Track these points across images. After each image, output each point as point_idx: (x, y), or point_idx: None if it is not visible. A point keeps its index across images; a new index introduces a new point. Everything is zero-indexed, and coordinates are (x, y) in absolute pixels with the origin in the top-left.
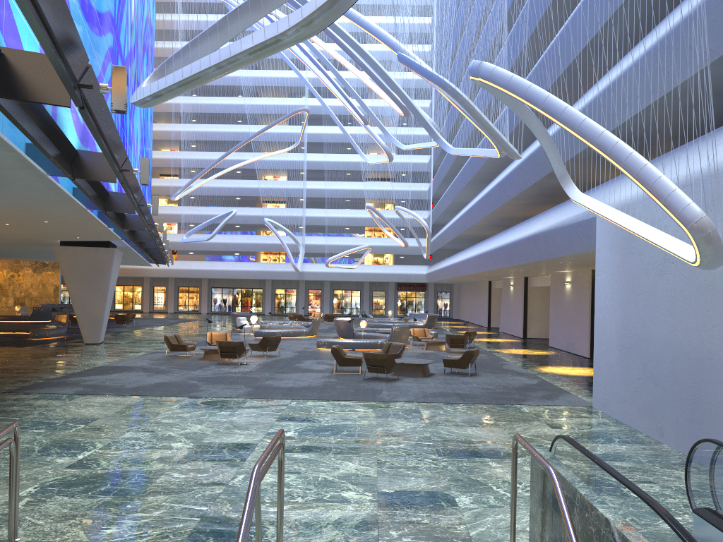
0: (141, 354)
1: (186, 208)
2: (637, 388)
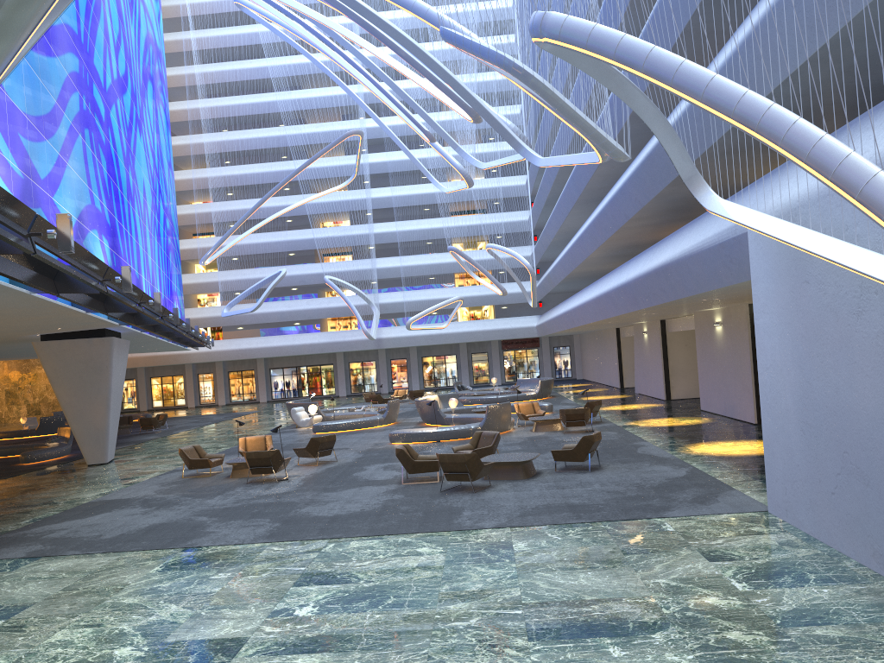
0: (153, 476)
1: (228, 273)
2: (836, 488)
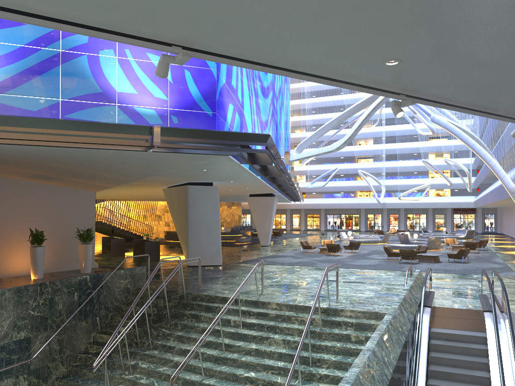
0: (289, 250)
1: (310, 166)
2: None
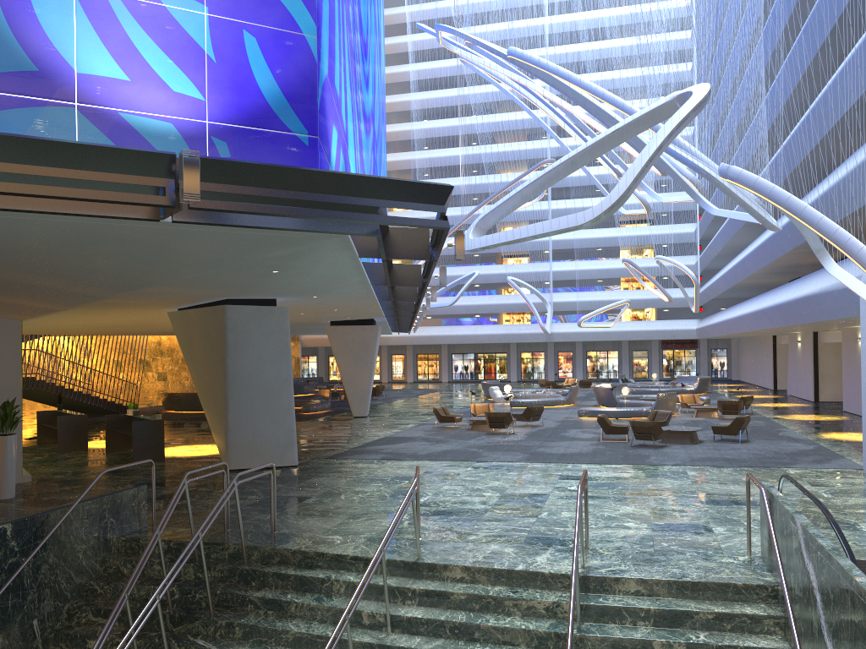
0: (411, 426)
1: None
2: None
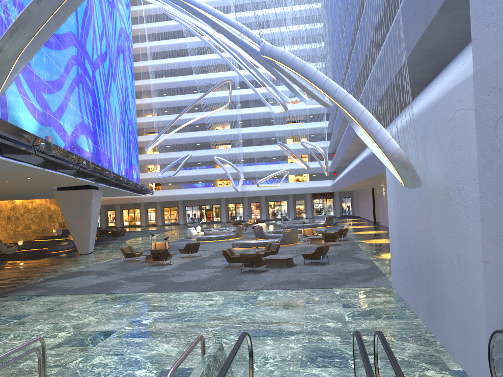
0: (108, 260)
1: (163, 154)
2: (407, 275)
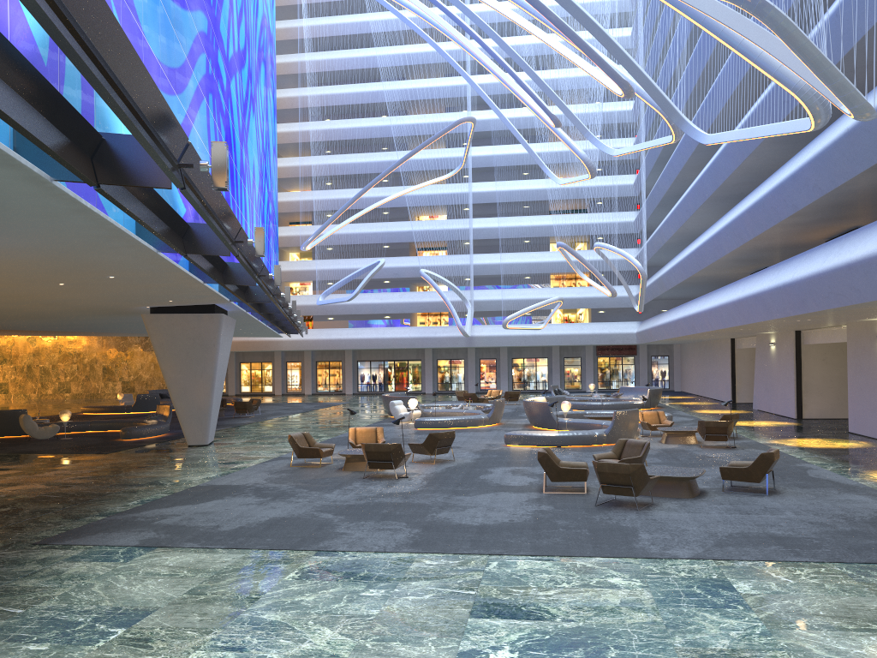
0: (258, 462)
1: (322, 262)
2: None
